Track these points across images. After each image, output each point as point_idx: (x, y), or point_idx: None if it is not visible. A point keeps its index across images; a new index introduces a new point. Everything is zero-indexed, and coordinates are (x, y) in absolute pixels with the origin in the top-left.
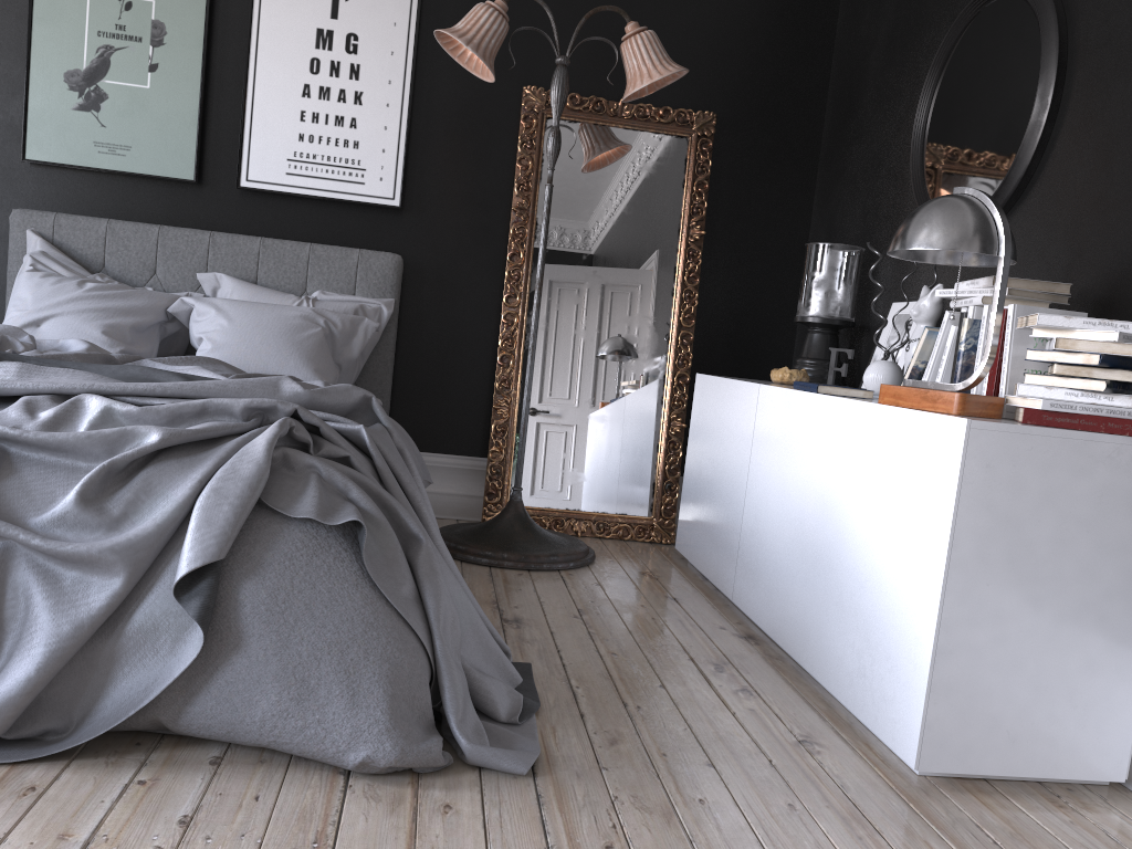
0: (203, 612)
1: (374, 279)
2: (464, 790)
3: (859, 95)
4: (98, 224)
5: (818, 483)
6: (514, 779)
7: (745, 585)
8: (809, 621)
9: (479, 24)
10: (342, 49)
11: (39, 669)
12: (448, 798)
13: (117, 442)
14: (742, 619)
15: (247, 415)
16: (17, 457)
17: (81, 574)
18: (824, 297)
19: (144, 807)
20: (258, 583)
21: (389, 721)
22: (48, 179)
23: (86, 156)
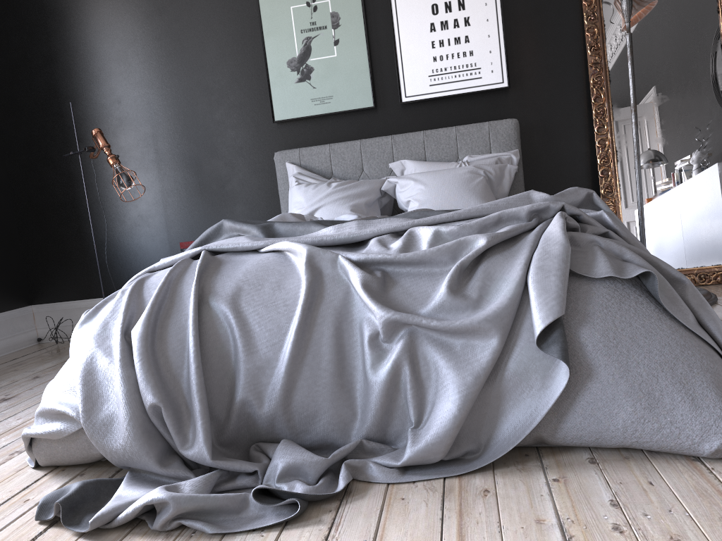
0: (564, 353)
1: (502, 139)
2: None
3: None
4: (324, 149)
5: None
6: None
7: None
8: None
9: None
10: None
11: (459, 409)
12: None
13: (456, 250)
14: None
15: (529, 217)
16: (392, 273)
17: (465, 341)
18: None
19: (575, 497)
20: (590, 328)
21: None
22: (288, 130)
23: (308, 109)
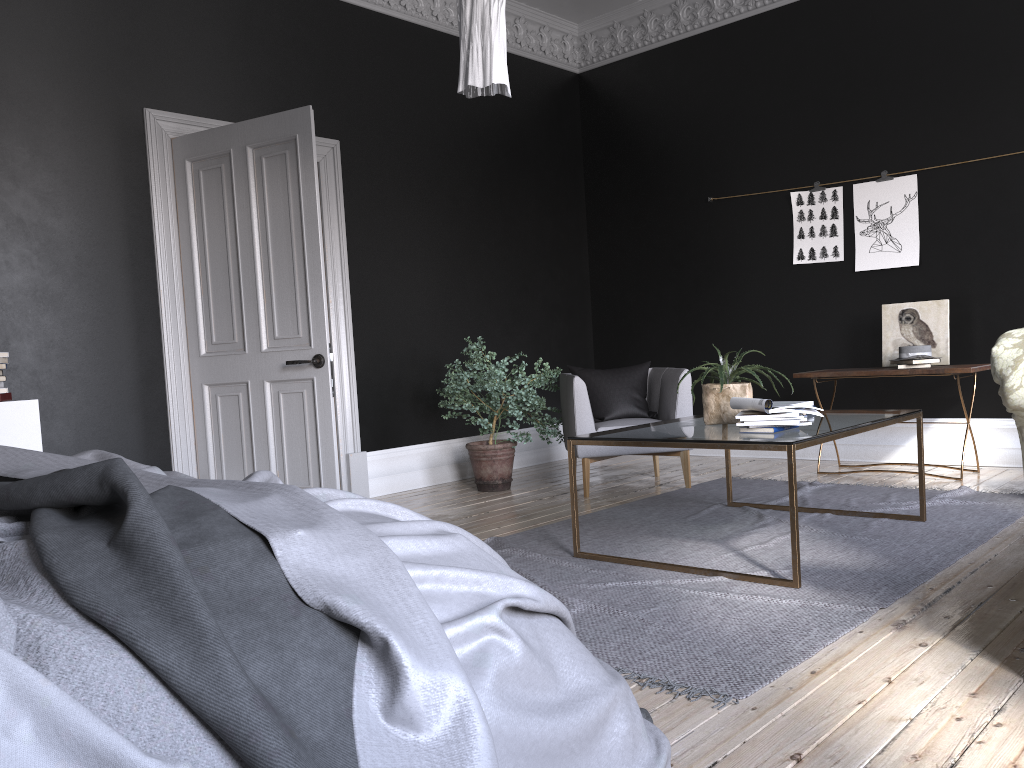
0: None
1: None
2: None
3: None
4: None
5: None
6: None
7: None
8: None
9: None
10: None
11: None
12: None
13: None
14: None
15: None
16: None
17: None
18: None
19: None
20: None
21: None
22: None
23: None
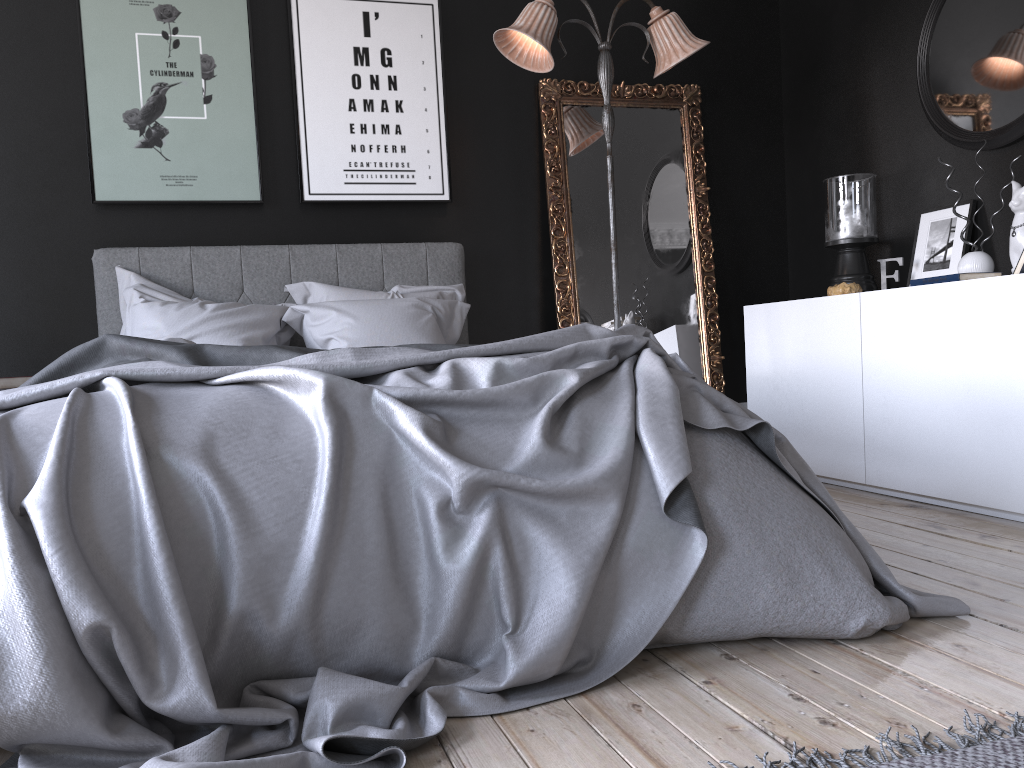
0: (700, 520)
1: (443, 268)
2: (946, 634)
3: (825, 53)
4: (182, 253)
5: (987, 353)
6: (962, 620)
7: (886, 465)
8: (1007, 471)
9: (538, 20)
10: (378, 63)
11: (579, 600)
12: (946, 641)
13: (539, 389)
14: (883, 497)
15: (609, 353)
16: (449, 418)
17: (573, 508)
18: (854, 221)
19: (747, 697)
20: (715, 489)
21: (869, 586)
22: (117, 218)
23: (155, 190)
